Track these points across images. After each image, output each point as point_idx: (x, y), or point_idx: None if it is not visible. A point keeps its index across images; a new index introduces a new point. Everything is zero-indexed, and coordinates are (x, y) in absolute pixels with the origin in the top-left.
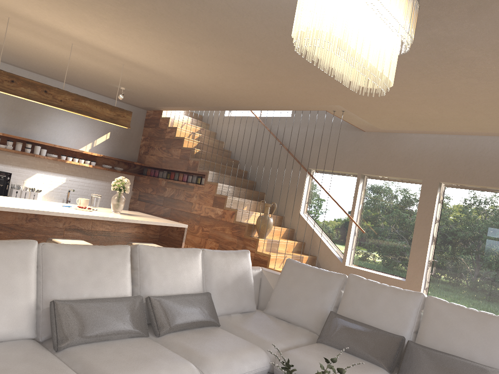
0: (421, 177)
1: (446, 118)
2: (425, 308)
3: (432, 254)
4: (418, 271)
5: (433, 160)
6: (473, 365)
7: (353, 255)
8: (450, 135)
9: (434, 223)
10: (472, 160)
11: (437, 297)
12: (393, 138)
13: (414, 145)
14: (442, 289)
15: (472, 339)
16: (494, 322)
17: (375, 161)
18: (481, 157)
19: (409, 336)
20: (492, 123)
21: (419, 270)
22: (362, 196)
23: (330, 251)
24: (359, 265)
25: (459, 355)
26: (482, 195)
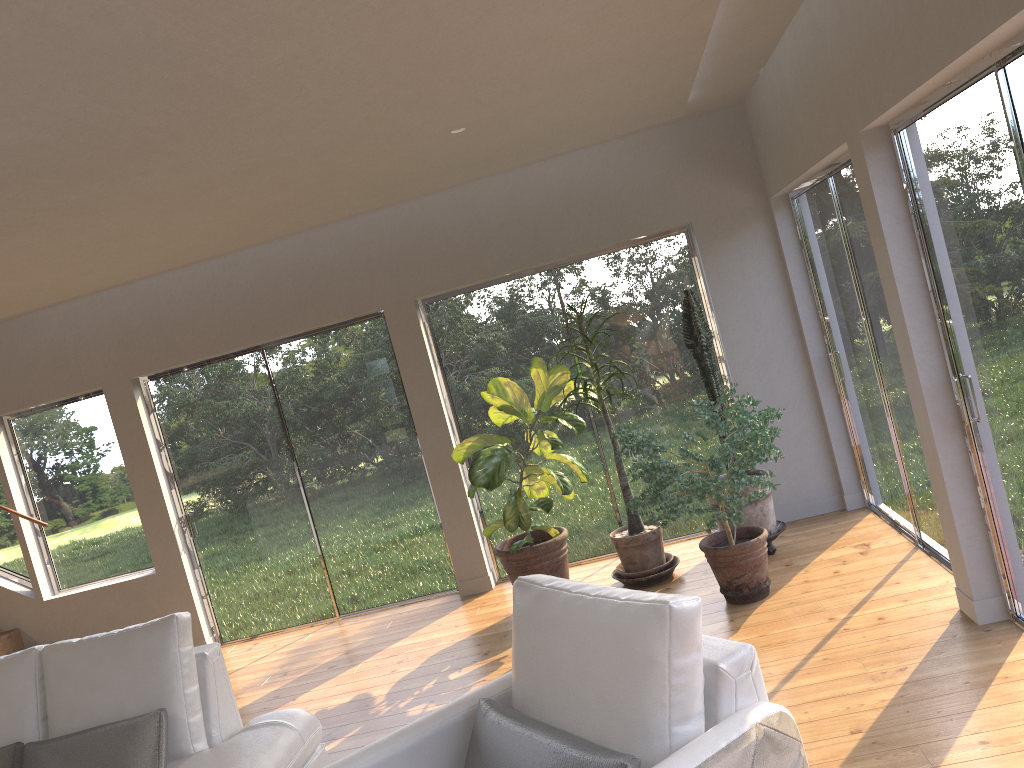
0: (98, 383)
1: (47, 282)
2: (44, 671)
3: (180, 505)
4: (169, 544)
5: (104, 344)
6: (117, 729)
7: (53, 573)
8: (110, 291)
9: (159, 451)
10: (164, 321)
11: (59, 642)
12: (17, 329)
13: (60, 328)
14: (221, 552)
15: (115, 684)
16: (137, 639)
17: (6, 384)
18: (174, 311)
19: (36, 731)
20: (131, 265)
21: (170, 543)
22: (17, 457)
23: (4, 588)
24: (74, 584)
25: (106, 720)
26: (207, 372)
